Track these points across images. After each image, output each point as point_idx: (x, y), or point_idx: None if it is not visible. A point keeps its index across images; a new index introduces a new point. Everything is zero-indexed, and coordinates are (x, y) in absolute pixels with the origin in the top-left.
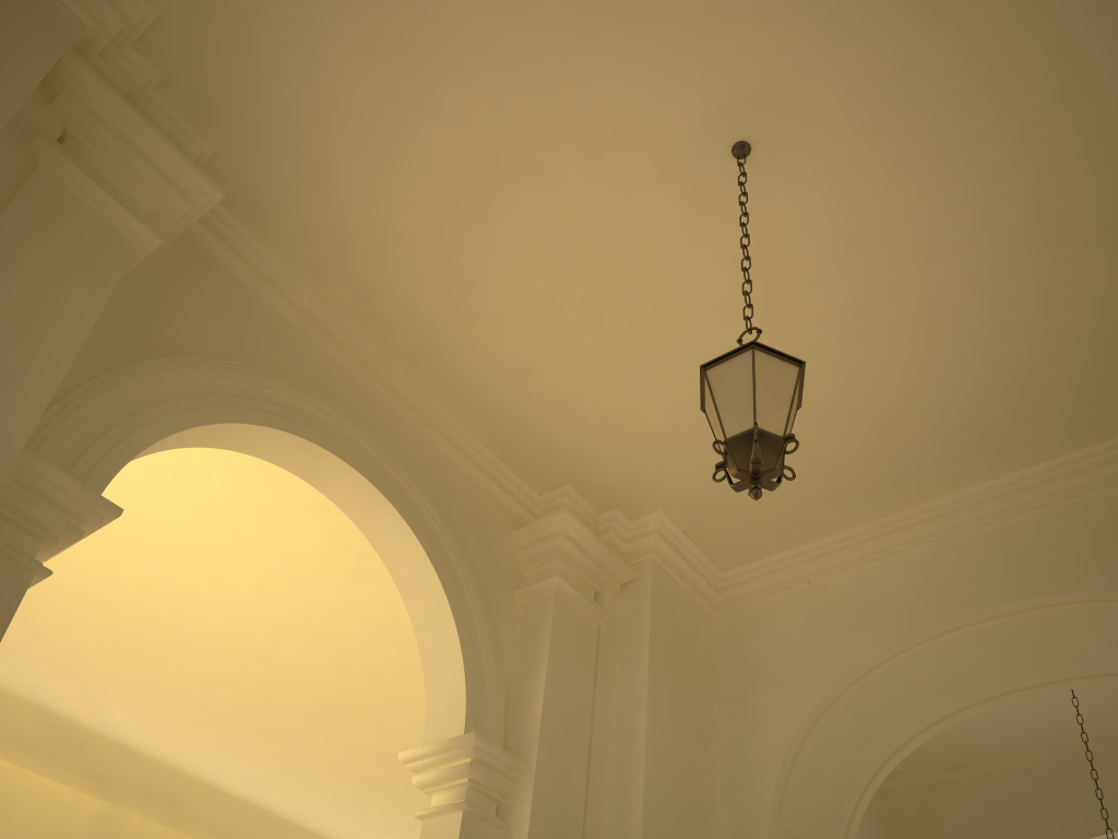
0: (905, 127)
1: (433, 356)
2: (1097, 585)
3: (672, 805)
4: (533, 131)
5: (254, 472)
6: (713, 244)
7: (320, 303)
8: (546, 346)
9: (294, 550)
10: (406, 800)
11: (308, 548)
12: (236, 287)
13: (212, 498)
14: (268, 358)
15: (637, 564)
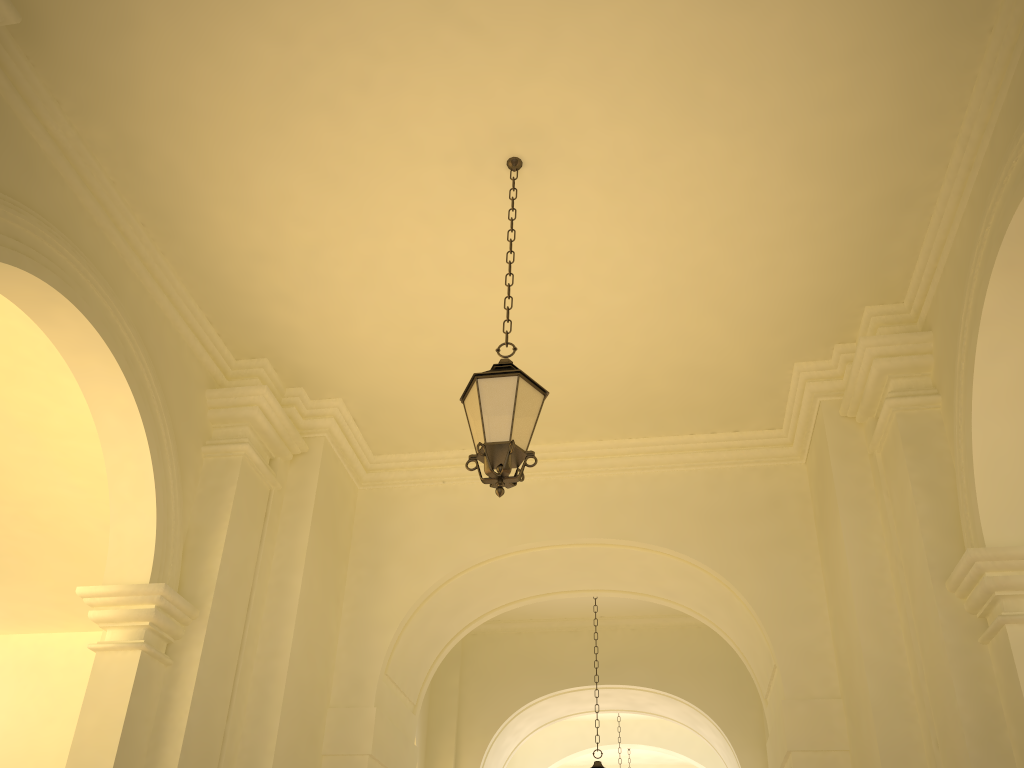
0: (635, 196)
1: (178, 220)
2: (648, 539)
3: (309, 653)
4: (350, 79)
5: None
6: (465, 221)
7: (75, 137)
8: (291, 247)
9: None
10: None
11: None
12: None
13: None
14: (16, 187)
15: (309, 438)
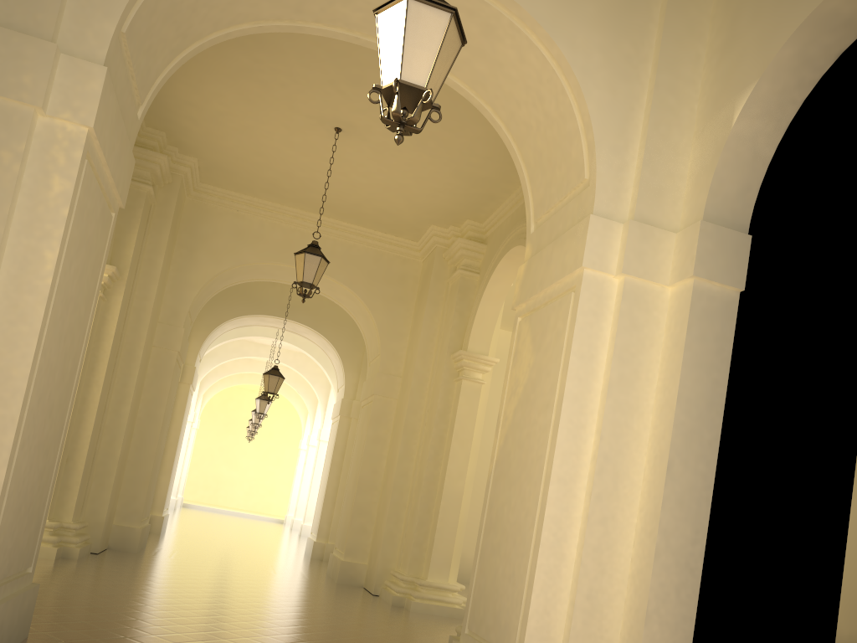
0: (386, 156)
1: None
2: (339, 278)
3: (158, 297)
4: (278, 81)
5: None
6: (305, 134)
7: None
8: (210, 108)
9: None
10: None
11: None
12: None
13: None
14: None
15: (172, 174)
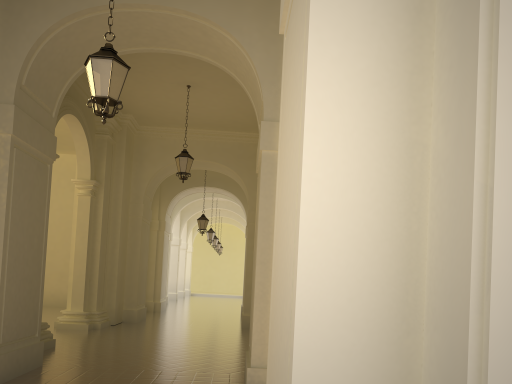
0: (219, 94)
1: None
2: (220, 162)
3: (126, 190)
4: (148, 70)
5: None
6: (174, 92)
7: None
8: (125, 89)
9: None
10: None
11: None
12: None
13: None
14: None
15: (122, 125)
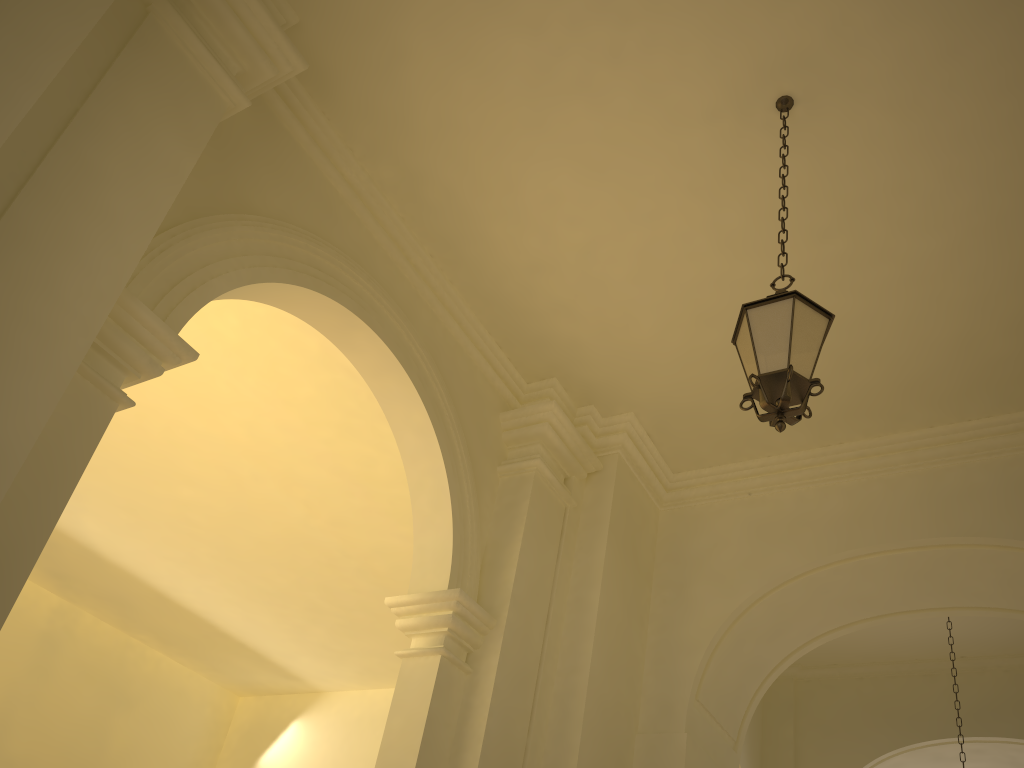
0: (934, 108)
1: (460, 244)
2: (1004, 533)
3: (611, 671)
4: (600, 54)
5: (268, 323)
6: (738, 184)
7: (367, 179)
8: (565, 252)
9: (289, 398)
10: (343, 632)
11: (302, 399)
12: (296, 154)
13: (222, 341)
14: (317, 226)
15: (603, 457)
